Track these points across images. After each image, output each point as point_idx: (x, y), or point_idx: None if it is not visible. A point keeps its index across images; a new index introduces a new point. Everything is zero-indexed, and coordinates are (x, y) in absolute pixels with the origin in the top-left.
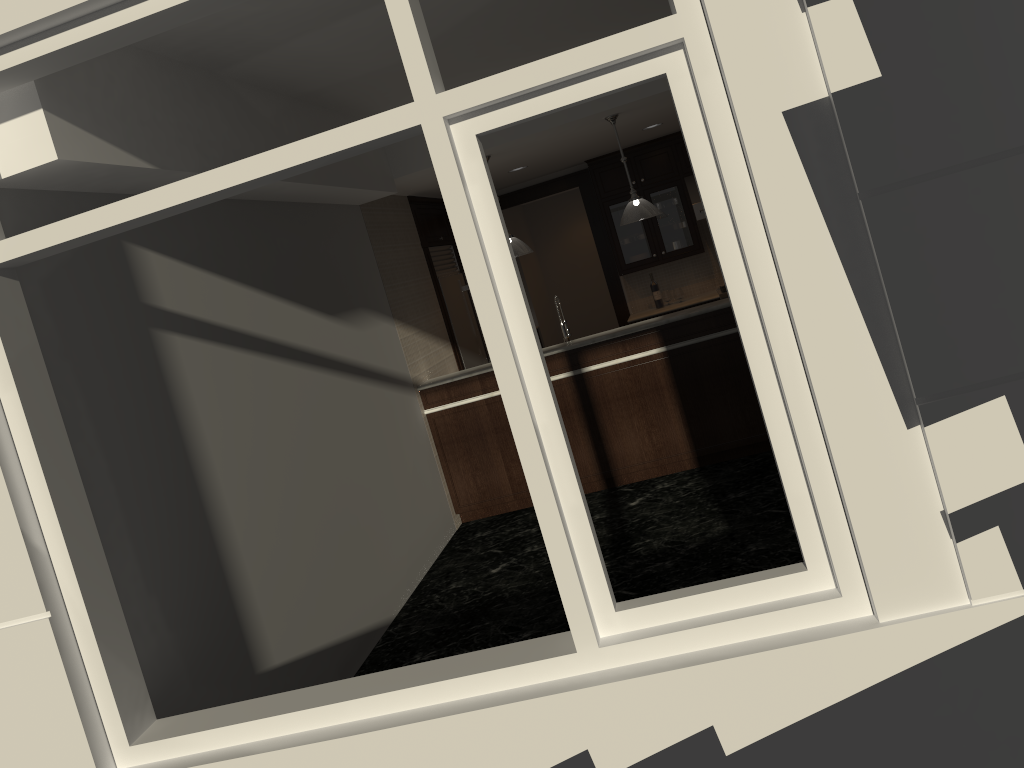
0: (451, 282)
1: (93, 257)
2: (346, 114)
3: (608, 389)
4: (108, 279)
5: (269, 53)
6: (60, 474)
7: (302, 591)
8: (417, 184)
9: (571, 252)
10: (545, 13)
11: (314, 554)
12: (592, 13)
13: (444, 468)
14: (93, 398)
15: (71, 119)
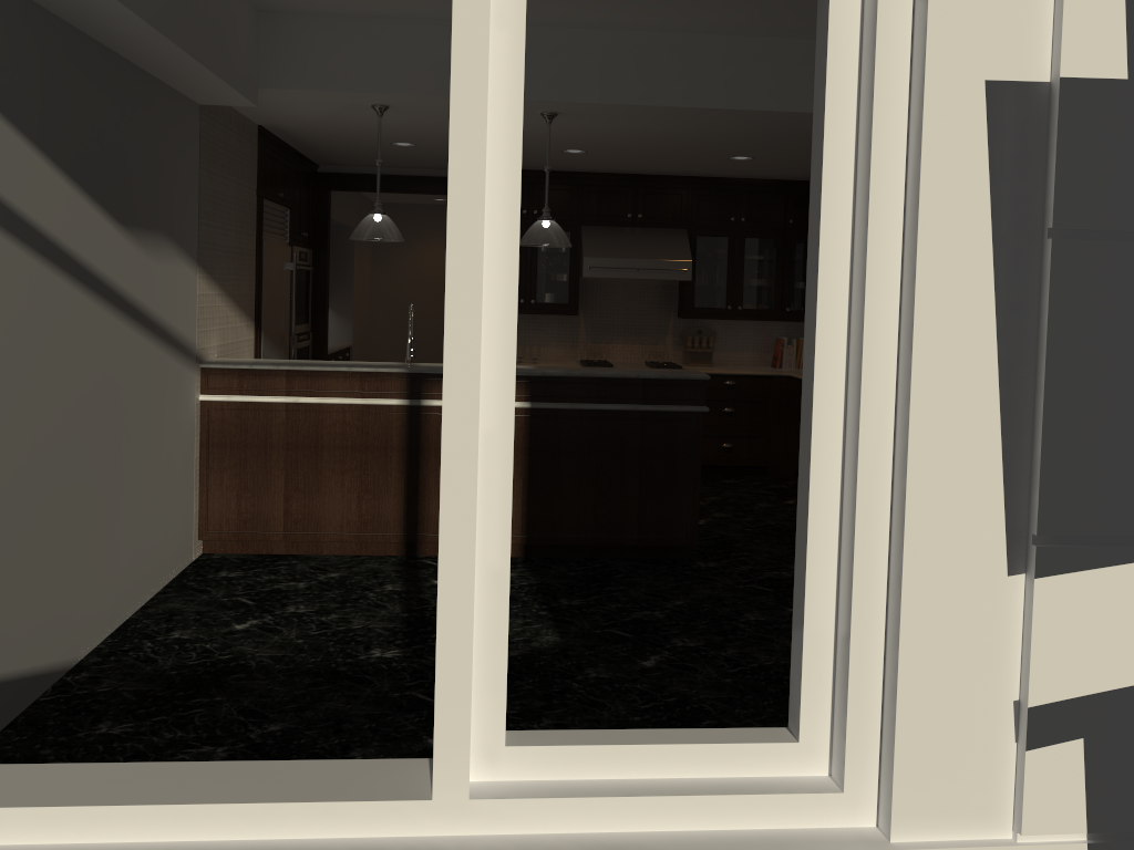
0: (276, 252)
1: None
2: None
3: None
4: None
5: None
6: None
7: None
8: (280, 111)
9: (413, 273)
10: None
11: None
12: None
13: (202, 476)
14: None
15: None
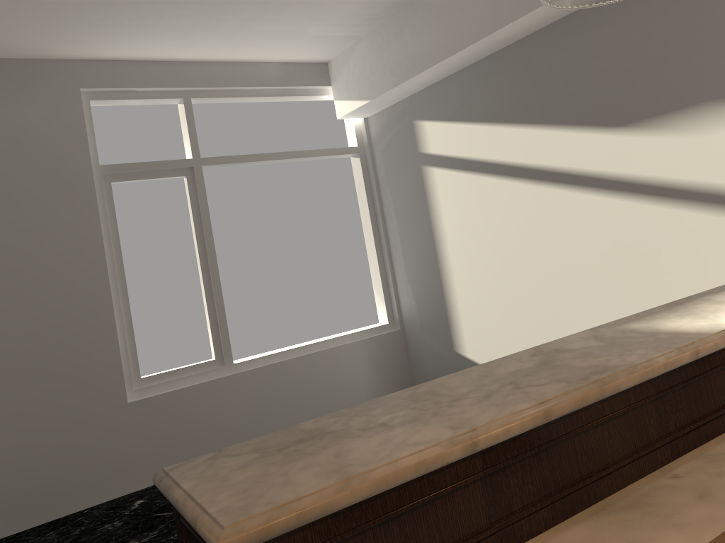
0: None
1: (400, 134)
2: None
3: None
4: (405, 143)
5: None
6: (366, 228)
7: (499, 338)
8: None
9: None
10: None
11: (518, 325)
12: None
13: None
14: (395, 199)
15: (341, 98)
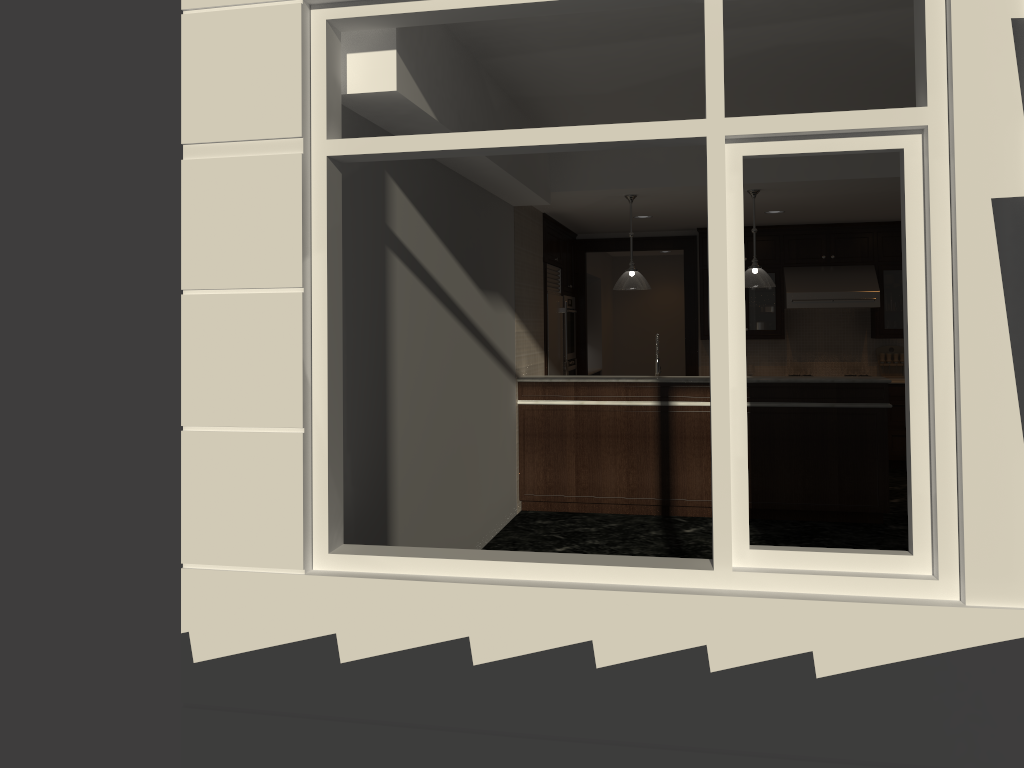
0: (554, 300)
1: (368, 175)
2: (535, 125)
3: (687, 426)
4: (372, 196)
5: (525, 56)
6: (334, 328)
7: (423, 503)
8: (560, 203)
9: (645, 311)
10: (744, 85)
11: (434, 478)
12: (778, 96)
13: (520, 456)
14: (349, 283)
15: (406, 64)
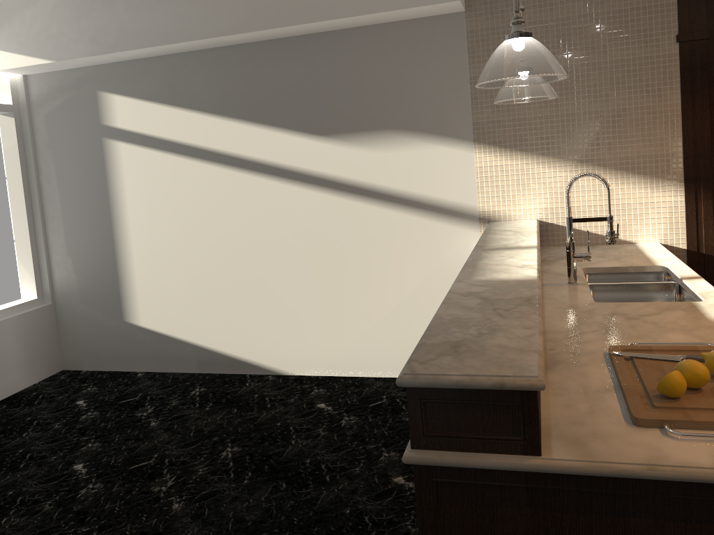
0: None
1: (76, 101)
2: None
3: None
4: (82, 112)
5: None
6: (16, 195)
7: (180, 305)
8: None
9: None
10: None
11: (204, 292)
12: None
13: None
14: (59, 167)
15: (6, 49)
